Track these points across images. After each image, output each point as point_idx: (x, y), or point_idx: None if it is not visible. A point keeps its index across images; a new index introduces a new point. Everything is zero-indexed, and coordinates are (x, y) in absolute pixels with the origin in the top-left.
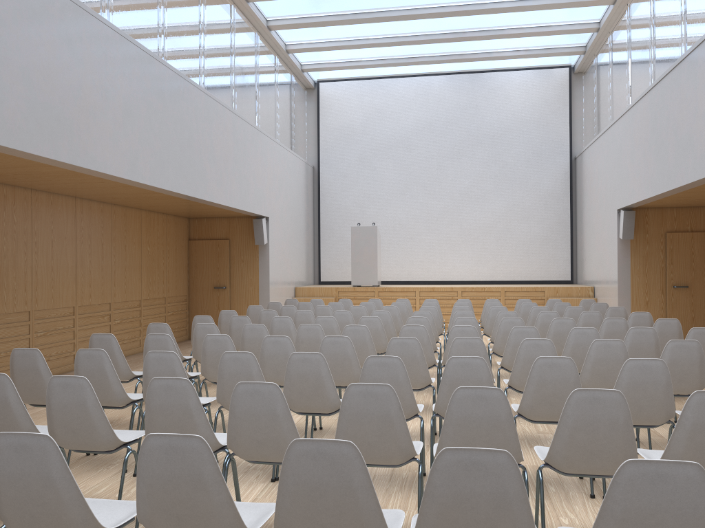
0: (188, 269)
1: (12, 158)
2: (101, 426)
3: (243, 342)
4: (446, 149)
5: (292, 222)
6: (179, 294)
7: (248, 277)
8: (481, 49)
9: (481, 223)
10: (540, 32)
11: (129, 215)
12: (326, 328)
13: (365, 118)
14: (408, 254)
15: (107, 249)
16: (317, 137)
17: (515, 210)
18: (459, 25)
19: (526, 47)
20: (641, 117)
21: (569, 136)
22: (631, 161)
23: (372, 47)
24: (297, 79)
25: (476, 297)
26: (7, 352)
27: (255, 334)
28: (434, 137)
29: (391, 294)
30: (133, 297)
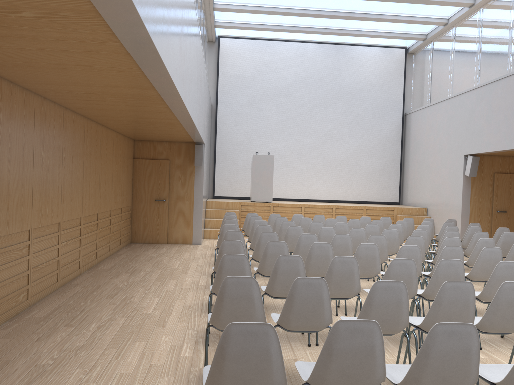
0: (132, 183)
1: (130, 78)
2: (473, 372)
3: (309, 258)
4: (316, 100)
5: (207, 148)
6: (127, 205)
7: (184, 192)
8: (356, 27)
9: (339, 157)
10: (407, 20)
11: (108, 135)
12: (342, 243)
13: (255, 70)
14: (284, 177)
15: (98, 165)
16: (215, 81)
17: (363, 149)
18: (354, 7)
19: (387, 30)
20: (504, 91)
21: (403, 98)
22: (487, 121)
23: (282, 14)
24: (207, 32)
25: (346, 213)
26: (47, 262)
27: (322, 251)
28: (307, 89)
29: (283, 209)
30: (108, 208)
